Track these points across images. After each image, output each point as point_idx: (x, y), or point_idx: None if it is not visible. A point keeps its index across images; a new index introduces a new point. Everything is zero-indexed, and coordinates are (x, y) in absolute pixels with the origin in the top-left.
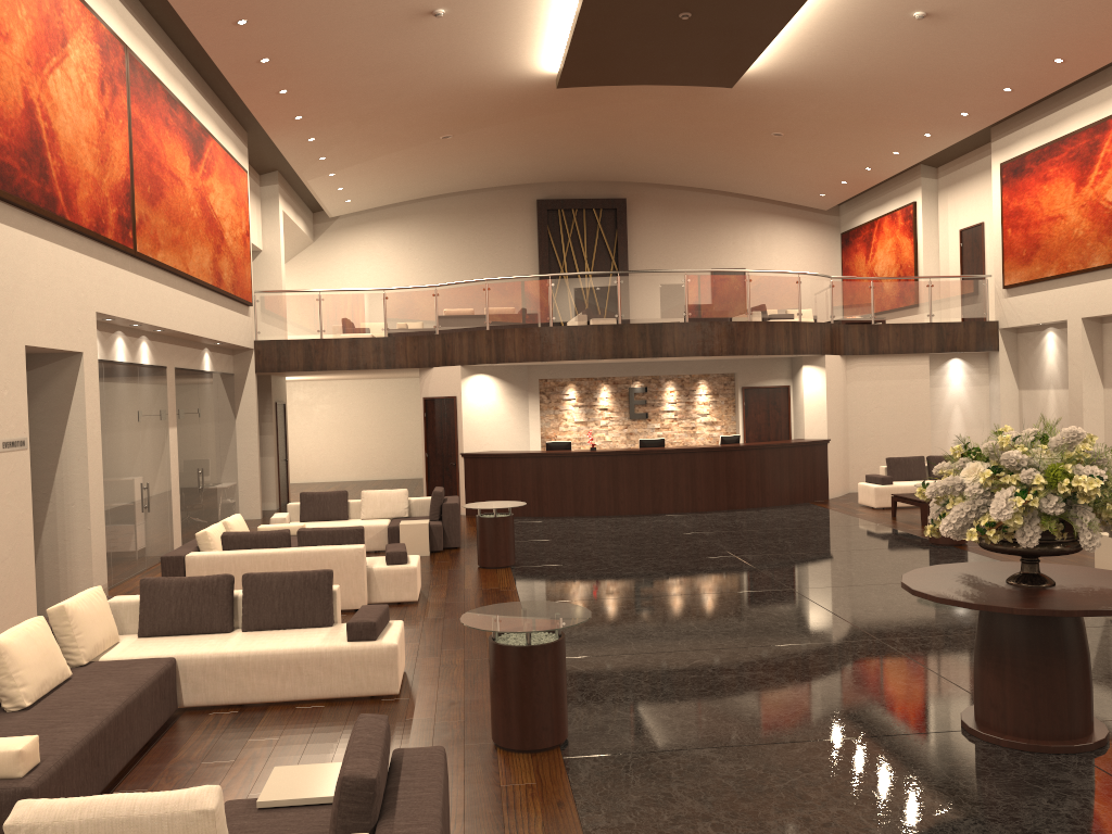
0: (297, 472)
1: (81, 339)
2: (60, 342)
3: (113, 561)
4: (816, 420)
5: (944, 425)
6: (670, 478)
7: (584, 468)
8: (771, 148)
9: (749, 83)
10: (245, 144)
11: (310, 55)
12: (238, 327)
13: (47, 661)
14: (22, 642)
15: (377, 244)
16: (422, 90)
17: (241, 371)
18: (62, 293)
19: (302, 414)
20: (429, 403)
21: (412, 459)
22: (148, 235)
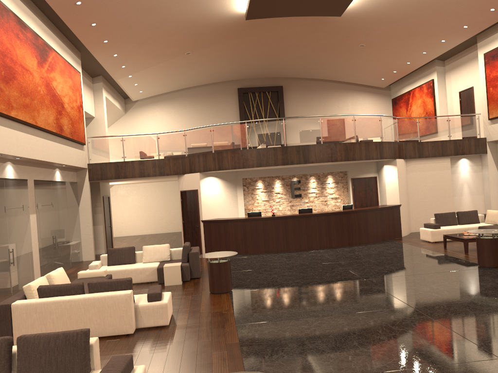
0: (121, 231)
1: None
2: None
3: None
4: (392, 194)
5: (459, 194)
6: (316, 229)
7: (269, 226)
8: (358, 54)
9: (349, 14)
10: (79, 59)
11: (105, 0)
12: (76, 156)
13: None
14: None
15: (157, 114)
16: (172, 24)
17: (81, 180)
18: None
19: (122, 201)
20: (183, 193)
21: (179, 222)
22: (2, 100)
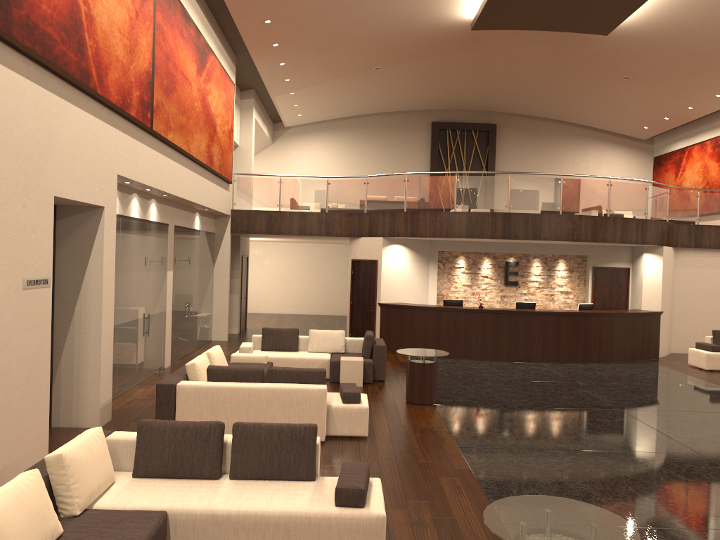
0: (250, 305)
1: (104, 195)
2: (85, 196)
3: (118, 376)
4: (652, 296)
5: None
6: (540, 334)
7: (474, 321)
8: (617, 88)
9: (618, 33)
10: (234, 65)
11: None
12: (221, 198)
13: (35, 525)
14: (9, 507)
15: (316, 148)
16: (369, 28)
17: (220, 231)
18: (90, 155)
19: (256, 264)
20: (356, 263)
21: (330, 301)
22: (162, 118)
